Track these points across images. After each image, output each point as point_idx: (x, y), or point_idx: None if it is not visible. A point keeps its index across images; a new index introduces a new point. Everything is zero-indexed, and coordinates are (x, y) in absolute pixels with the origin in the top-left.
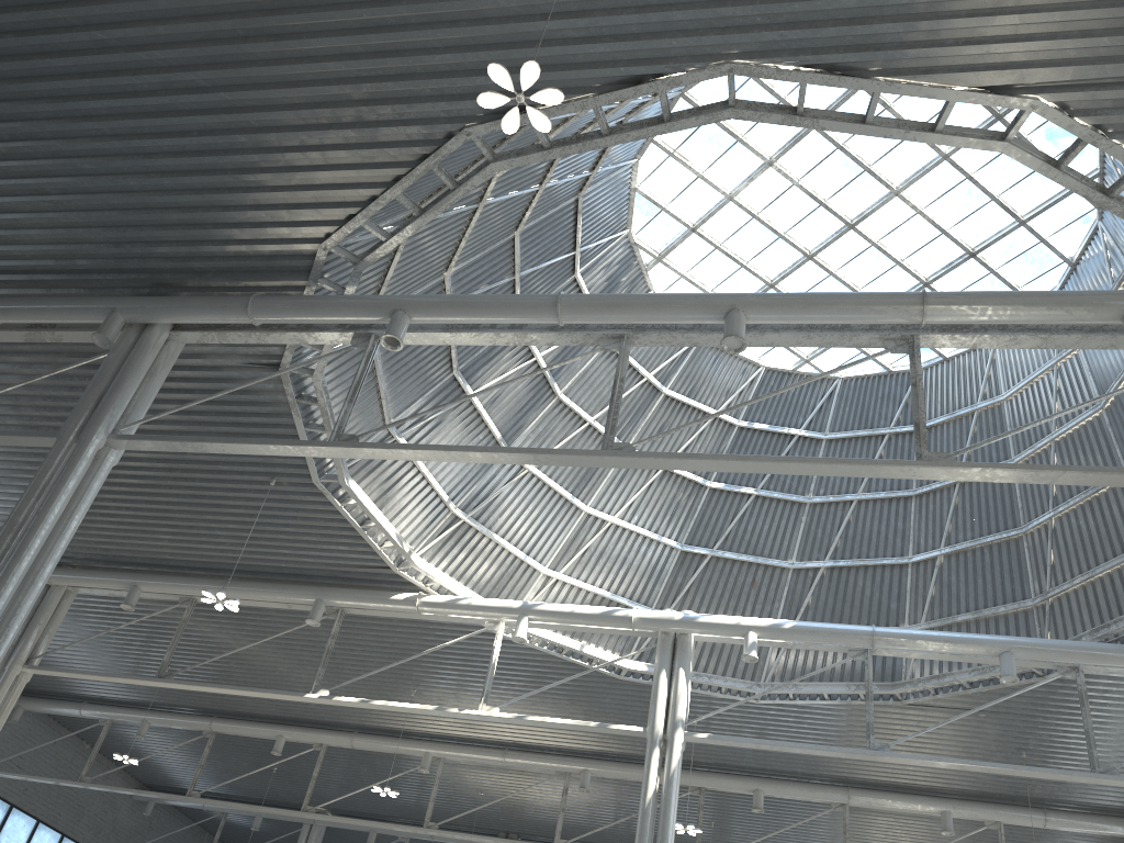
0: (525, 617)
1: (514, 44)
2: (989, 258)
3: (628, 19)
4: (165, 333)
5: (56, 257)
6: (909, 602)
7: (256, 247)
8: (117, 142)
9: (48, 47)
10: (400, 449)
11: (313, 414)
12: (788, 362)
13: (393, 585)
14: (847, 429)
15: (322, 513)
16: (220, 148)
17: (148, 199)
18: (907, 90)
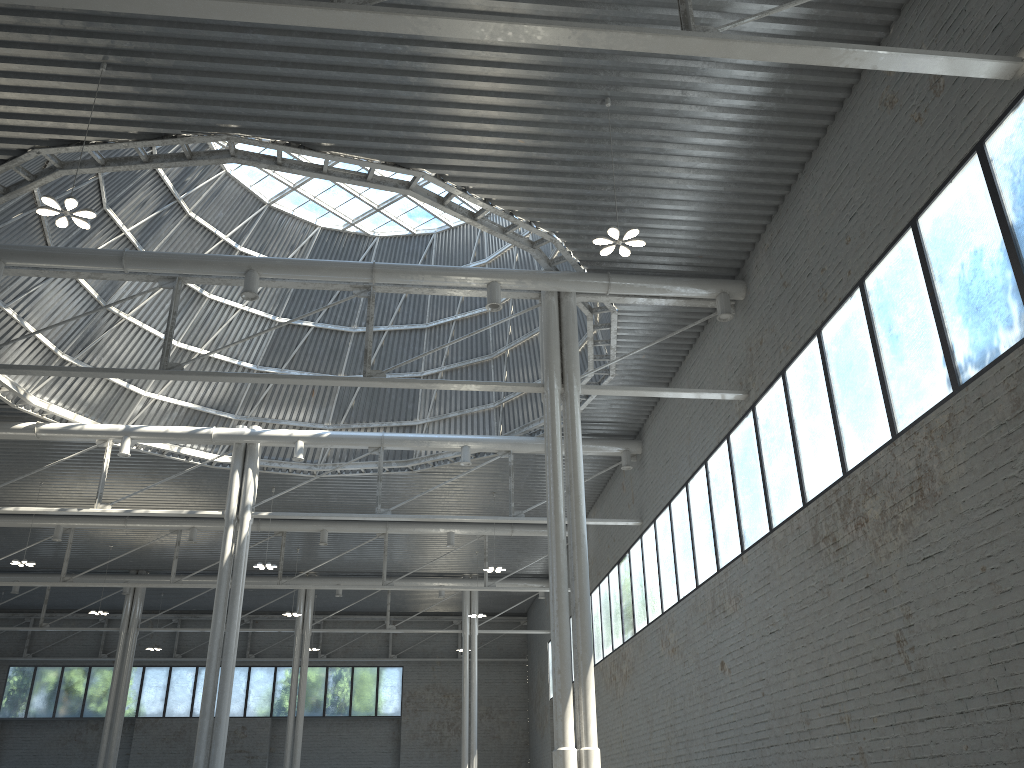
0: (128, 438)
1: (67, 105)
2: None
3: (151, 104)
4: None
5: None
6: (420, 403)
7: None
8: None
9: None
10: (6, 369)
11: None
12: (339, 224)
13: (13, 415)
14: None
15: None
16: None
17: None
18: (344, 160)
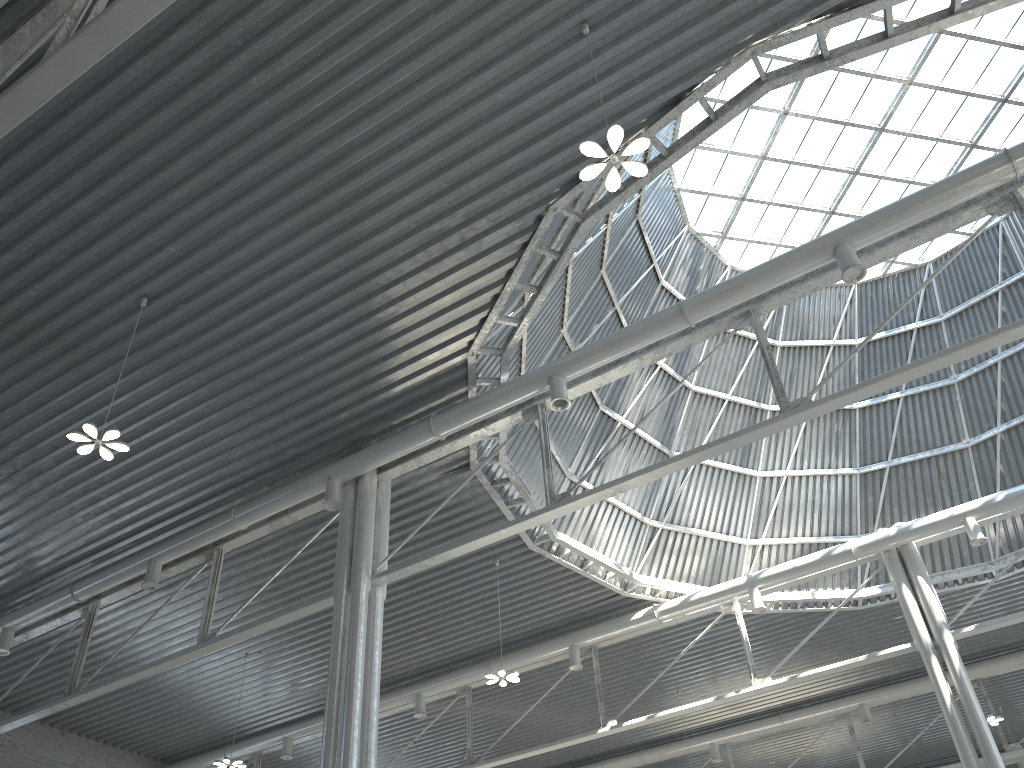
0: (755, 588)
1: (564, 122)
2: (1021, 96)
3: (650, 56)
4: (374, 477)
5: (269, 456)
6: None
7: (418, 378)
8: (286, 346)
9: (213, 299)
10: (609, 487)
11: (508, 492)
12: (875, 270)
13: (627, 608)
14: (959, 303)
15: (545, 571)
16: (363, 314)
17: (323, 379)
18: None
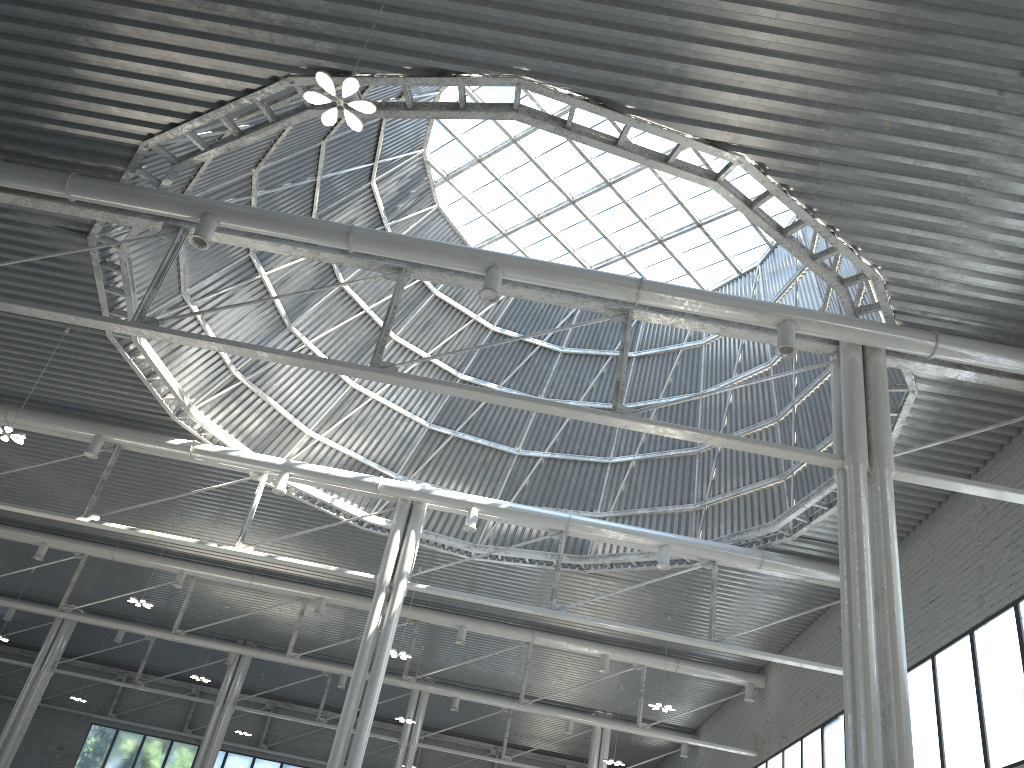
0: (286, 473)
1: (342, 20)
2: (712, 230)
3: (441, 24)
4: None
5: None
6: (604, 493)
7: (80, 131)
8: None
9: None
10: (196, 339)
11: (114, 278)
12: None
13: (170, 430)
14: (580, 347)
15: (111, 362)
16: (56, 41)
17: None
18: (650, 129)
